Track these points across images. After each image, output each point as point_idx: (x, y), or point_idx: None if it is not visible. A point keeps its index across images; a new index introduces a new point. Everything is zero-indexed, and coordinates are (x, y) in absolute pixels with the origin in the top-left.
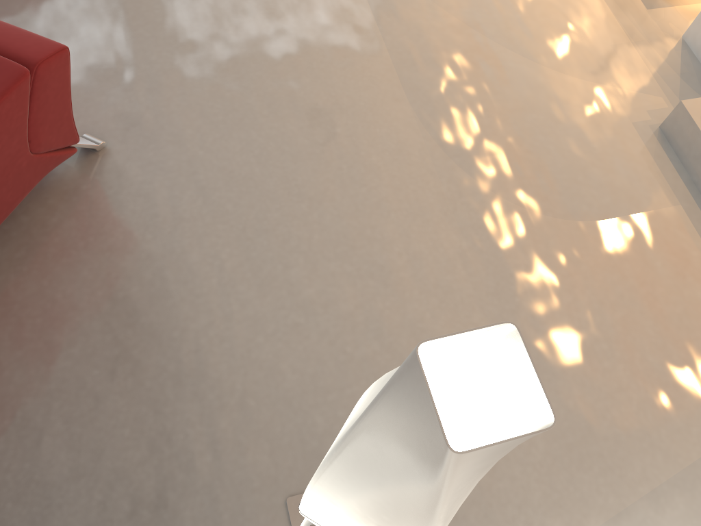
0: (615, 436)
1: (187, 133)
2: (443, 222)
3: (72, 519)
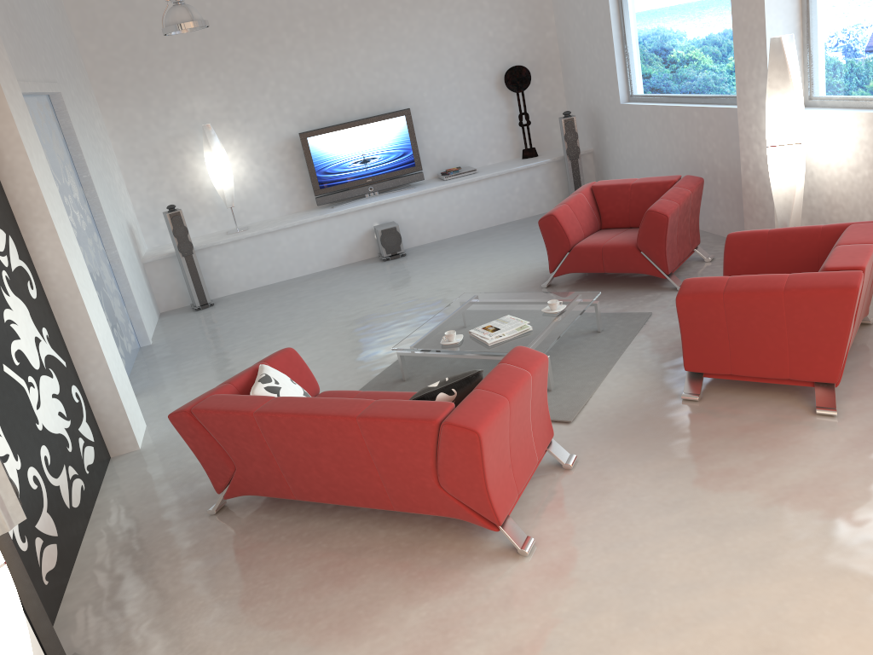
0: None
1: (561, 608)
2: None
3: (176, 637)
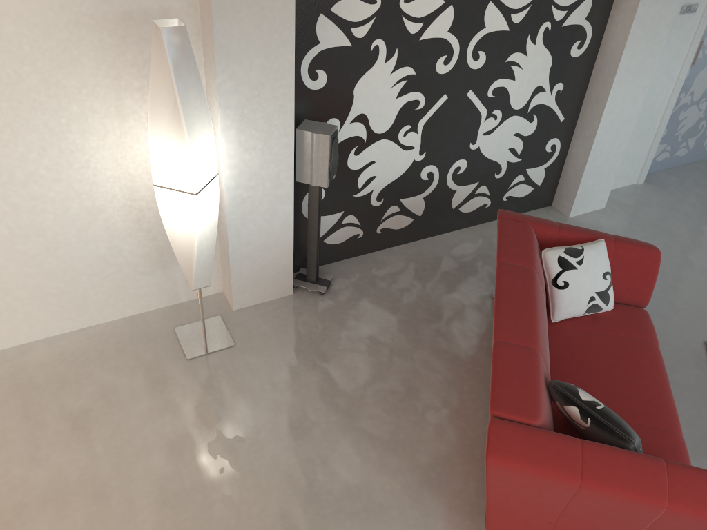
0: None
1: None
2: None
3: (353, 324)
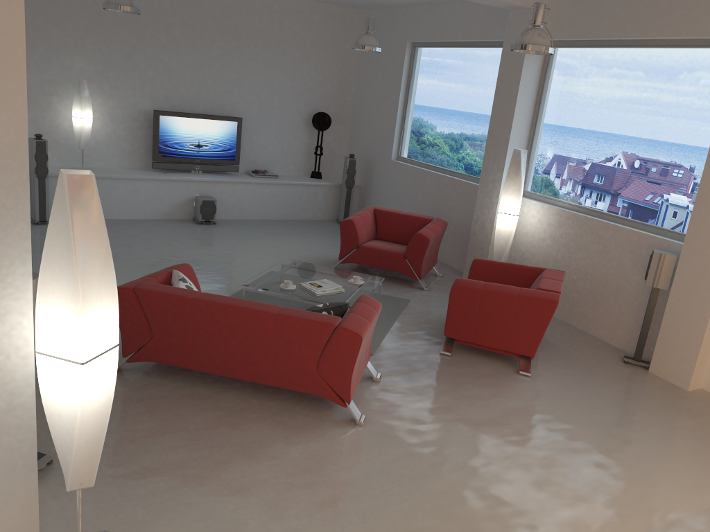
0: None
1: (391, 455)
2: None
3: (111, 447)
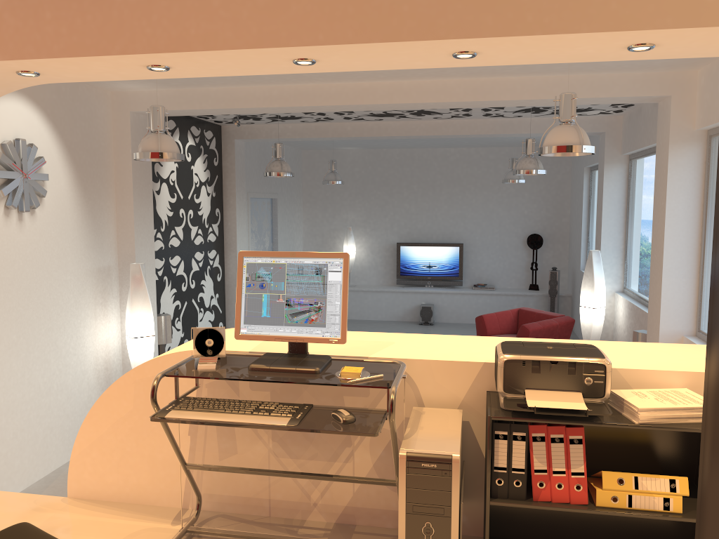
0: None
1: None
2: None
3: None
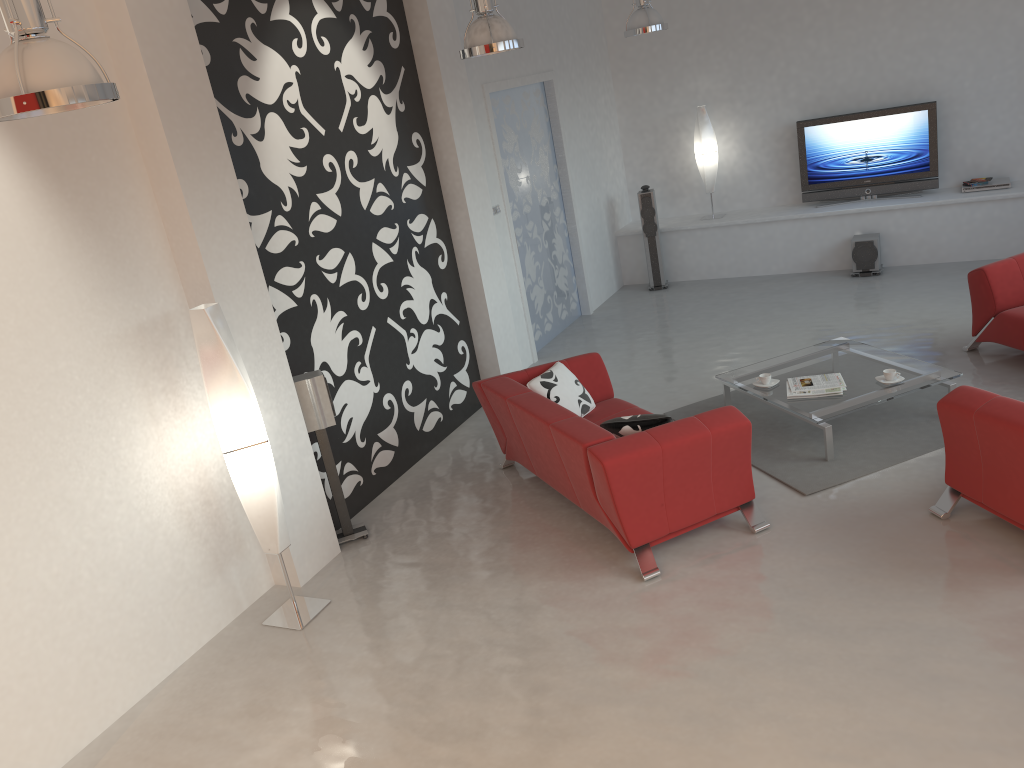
0: (138, 765)
1: (623, 624)
2: (381, 752)
3: (414, 537)
